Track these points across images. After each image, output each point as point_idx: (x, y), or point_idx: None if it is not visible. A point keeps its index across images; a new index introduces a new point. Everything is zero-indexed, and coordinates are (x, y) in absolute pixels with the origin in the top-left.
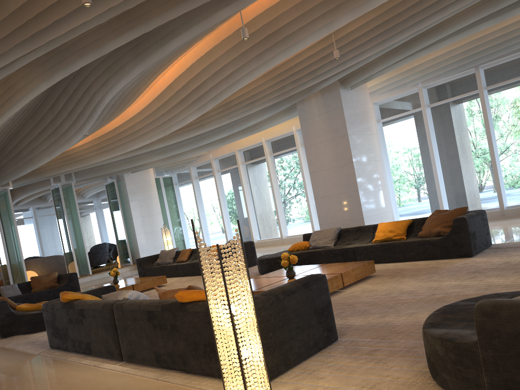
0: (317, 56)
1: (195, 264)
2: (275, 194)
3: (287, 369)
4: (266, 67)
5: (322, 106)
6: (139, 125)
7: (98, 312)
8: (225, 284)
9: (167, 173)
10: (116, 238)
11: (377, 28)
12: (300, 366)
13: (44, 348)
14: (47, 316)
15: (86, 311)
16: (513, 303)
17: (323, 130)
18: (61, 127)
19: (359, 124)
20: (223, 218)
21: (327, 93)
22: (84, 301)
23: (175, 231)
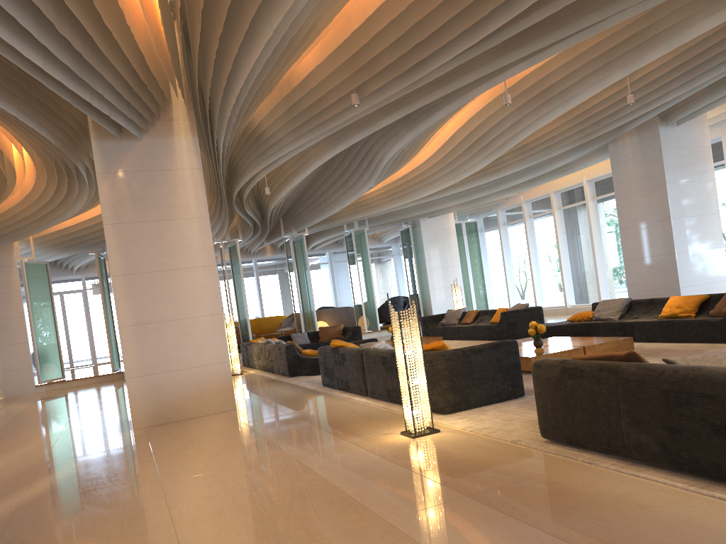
0: (615, 97)
1: (476, 327)
2: (596, 248)
3: (468, 407)
4: (546, 119)
5: (637, 147)
6: (428, 173)
7: (353, 356)
8: (401, 335)
9: (472, 217)
10: (409, 292)
11: (678, 68)
12: (480, 408)
13: (319, 385)
14: (321, 358)
15: (346, 355)
16: (551, 360)
17: (637, 177)
18: (350, 180)
19: (686, 168)
20: (532, 275)
21: (644, 131)
22: (346, 348)
23: (477, 288)
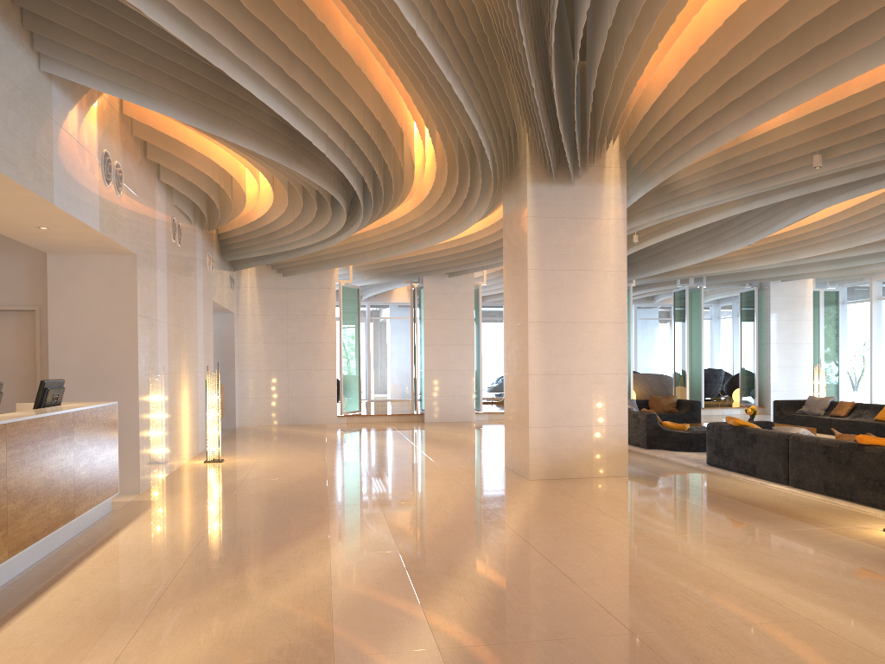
0: None
1: (857, 423)
2: None
3: None
4: None
5: None
6: (816, 233)
7: (771, 439)
8: None
9: (832, 285)
10: (740, 366)
11: None
12: None
13: (700, 463)
14: (711, 434)
15: (758, 437)
16: None
17: None
18: (723, 233)
19: None
20: None
21: None
22: (756, 428)
23: (828, 372)
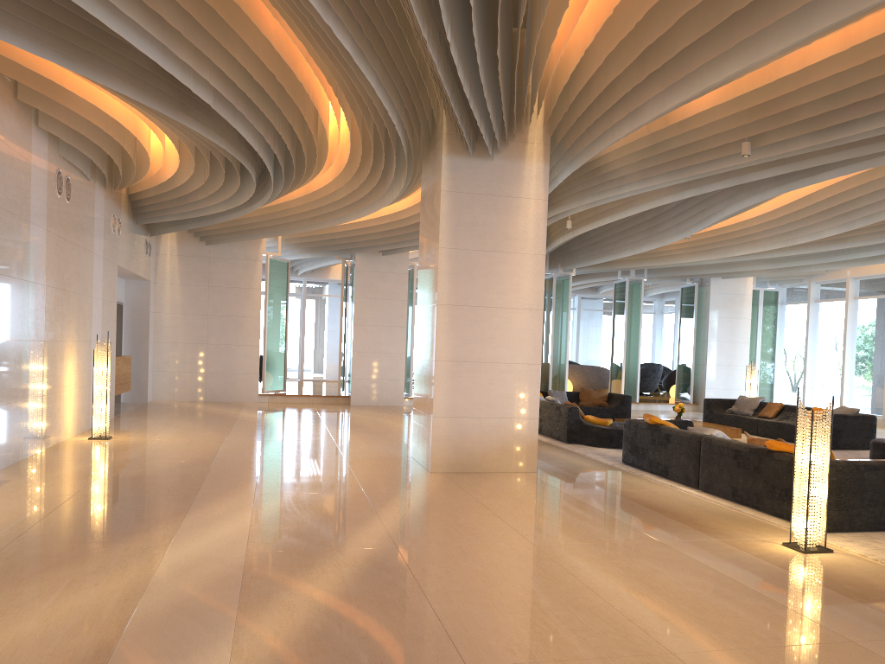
0: None
1: (783, 425)
2: None
3: (850, 530)
4: None
5: None
6: (754, 229)
7: (684, 440)
8: (810, 437)
9: (773, 285)
10: (678, 362)
11: None
12: (864, 533)
13: (615, 461)
14: (628, 432)
15: (672, 437)
16: None
17: None
18: (660, 224)
19: None
20: (843, 370)
21: None
22: (671, 428)
23: (763, 372)
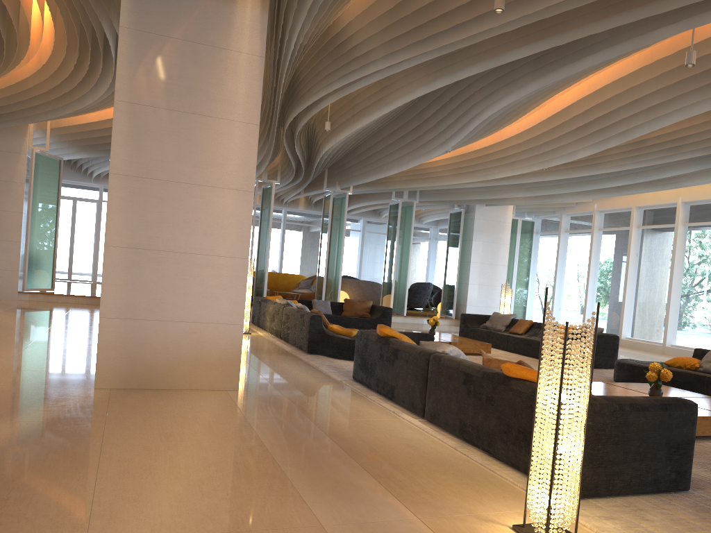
0: None
1: (531, 341)
2: (674, 281)
3: (608, 495)
4: None
5: None
6: (513, 150)
7: (412, 357)
8: (562, 366)
9: (530, 216)
10: (444, 281)
11: None
12: (625, 498)
13: (347, 377)
14: (359, 344)
15: (400, 352)
16: None
17: None
18: (423, 137)
19: None
20: (586, 293)
21: None
22: (401, 341)
23: (518, 293)
